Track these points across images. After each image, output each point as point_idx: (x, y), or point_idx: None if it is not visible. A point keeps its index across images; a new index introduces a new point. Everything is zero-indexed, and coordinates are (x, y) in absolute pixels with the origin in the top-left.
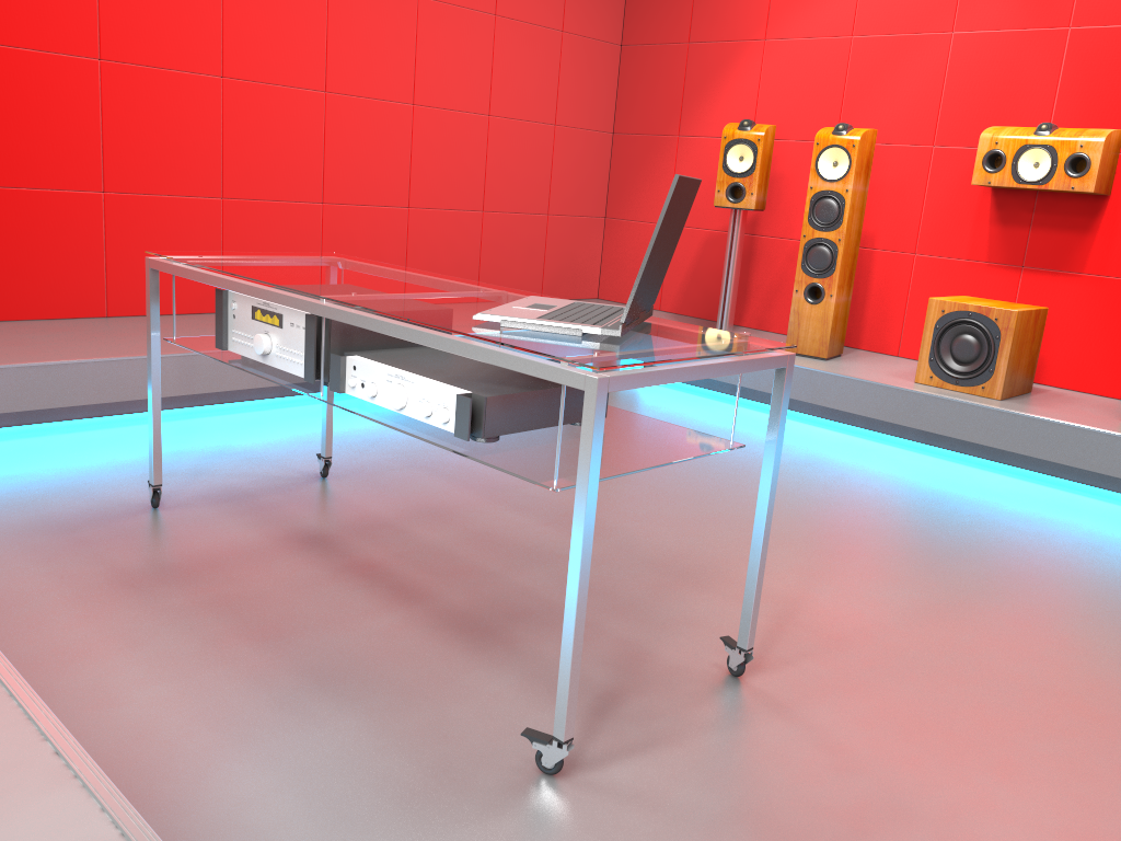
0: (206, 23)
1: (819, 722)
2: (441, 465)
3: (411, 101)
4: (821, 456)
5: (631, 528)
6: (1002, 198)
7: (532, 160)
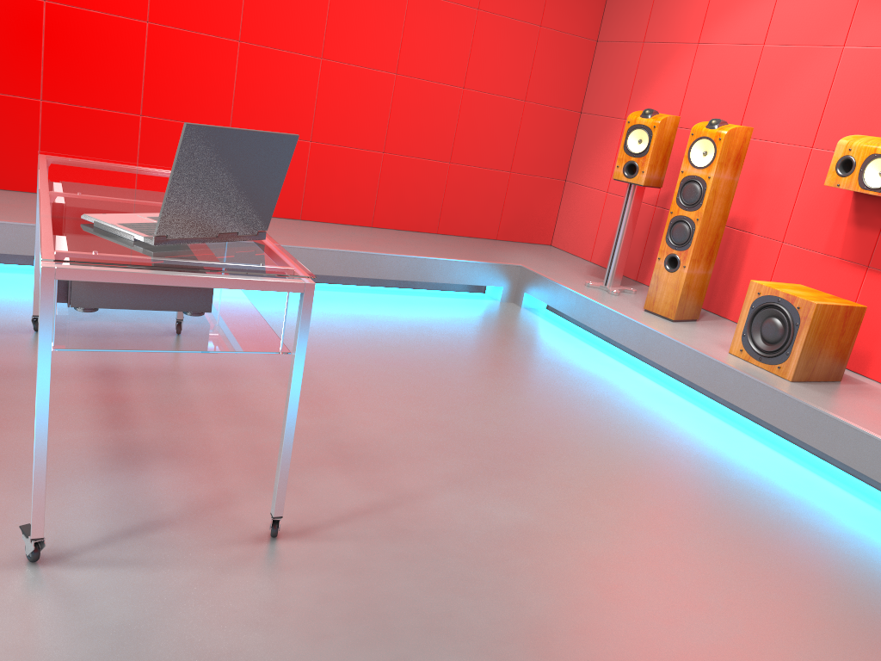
0: (231, 1)
1: (289, 586)
2: None
3: (394, 71)
4: (610, 398)
5: (356, 416)
6: (861, 202)
7: (500, 127)
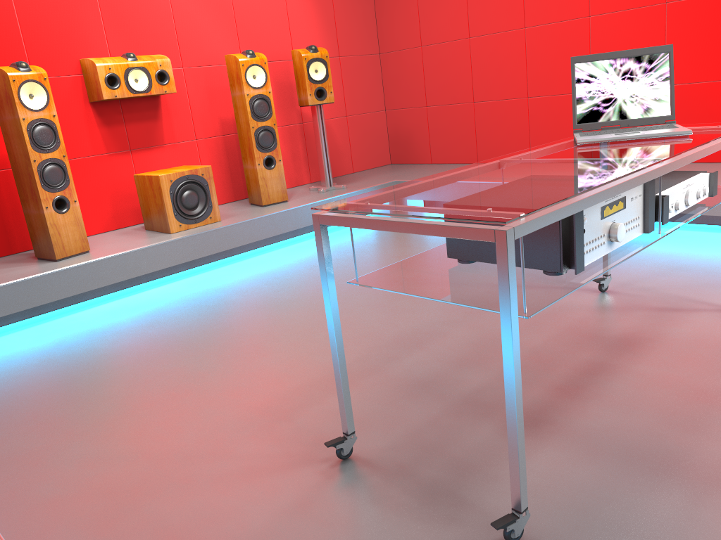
0: None
1: (628, 279)
2: (282, 405)
3: None
4: (222, 289)
5: (412, 324)
6: (99, 108)
7: None
